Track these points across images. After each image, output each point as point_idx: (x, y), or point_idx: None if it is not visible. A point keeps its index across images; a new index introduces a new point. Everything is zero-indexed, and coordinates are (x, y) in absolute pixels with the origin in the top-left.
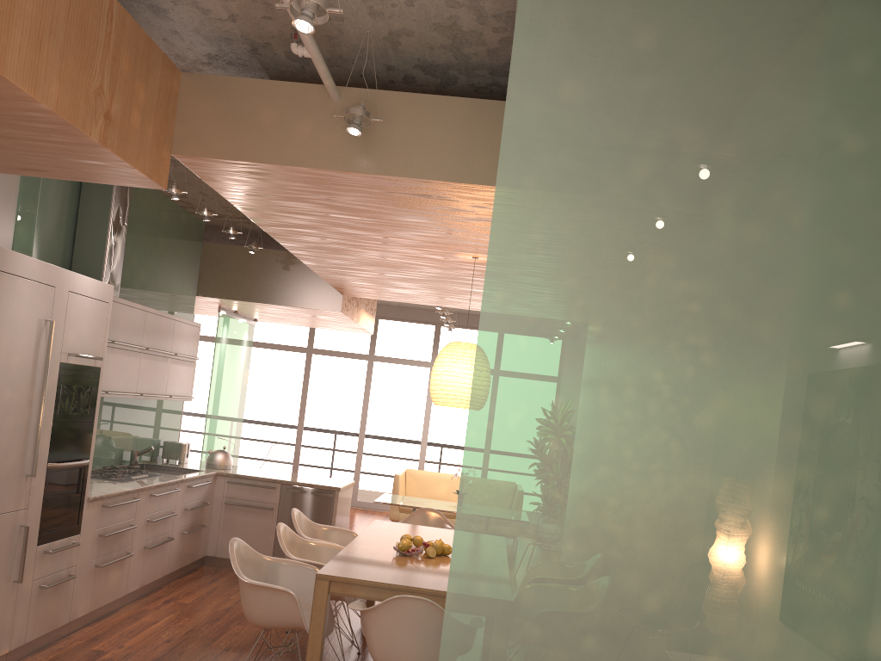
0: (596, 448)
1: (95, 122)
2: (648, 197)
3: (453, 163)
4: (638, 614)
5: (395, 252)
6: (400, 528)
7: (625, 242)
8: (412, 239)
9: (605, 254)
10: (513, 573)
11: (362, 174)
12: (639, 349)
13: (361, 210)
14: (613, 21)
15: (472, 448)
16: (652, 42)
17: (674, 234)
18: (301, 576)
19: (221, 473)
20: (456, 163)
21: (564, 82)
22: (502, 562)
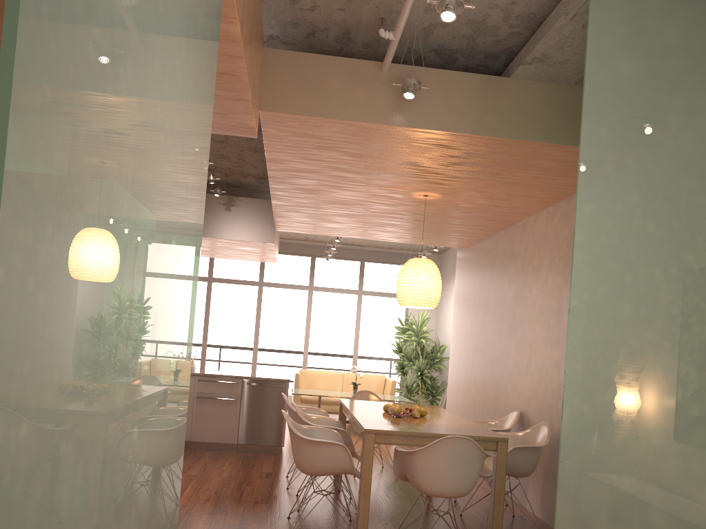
0: (654, 309)
1: (251, 82)
2: (678, 141)
3: (472, 121)
4: (686, 418)
5: (363, 192)
6: (365, 403)
7: (666, 170)
8: (389, 181)
9: (654, 178)
10: (605, 396)
11: (406, 128)
12: (678, 241)
13: (373, 157)
14: (651, 22)
15: (575, 312)
16: (676, 38)
17: (695, 165)
18: (326, 437)
19: (192, 373)
20: (474, 120)
21: (622, 62)
22: (598, 389)
